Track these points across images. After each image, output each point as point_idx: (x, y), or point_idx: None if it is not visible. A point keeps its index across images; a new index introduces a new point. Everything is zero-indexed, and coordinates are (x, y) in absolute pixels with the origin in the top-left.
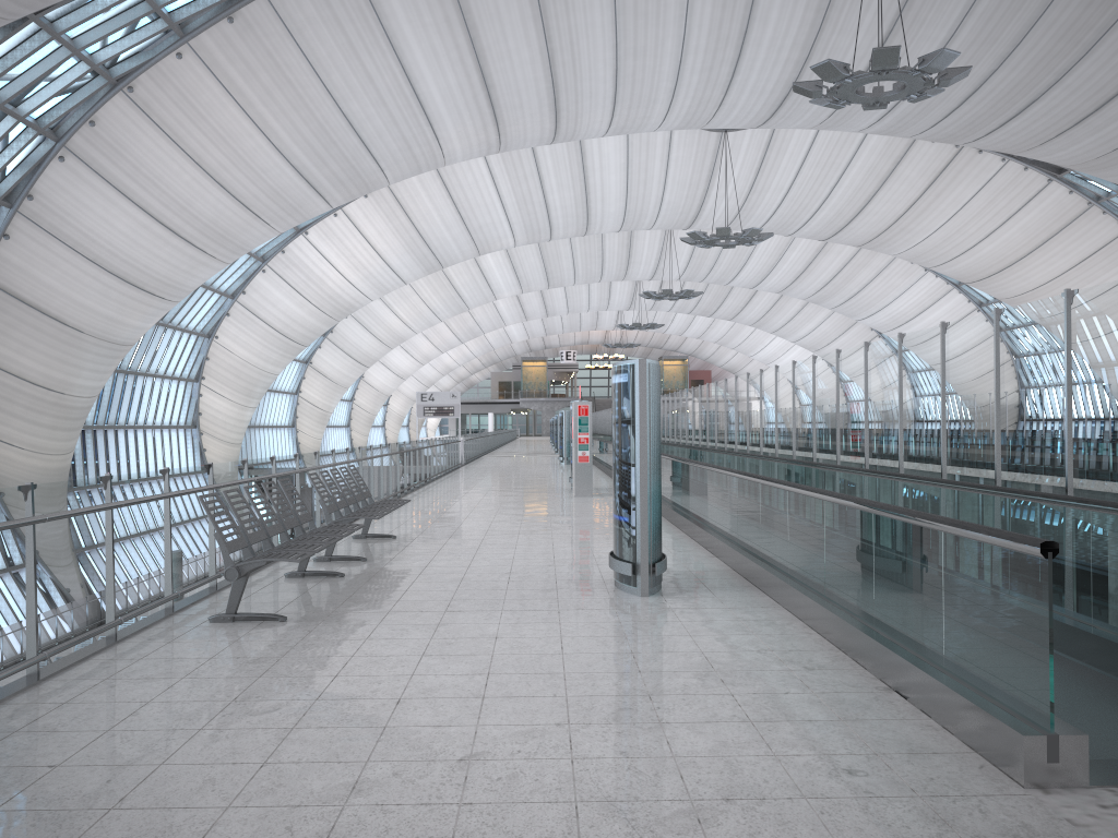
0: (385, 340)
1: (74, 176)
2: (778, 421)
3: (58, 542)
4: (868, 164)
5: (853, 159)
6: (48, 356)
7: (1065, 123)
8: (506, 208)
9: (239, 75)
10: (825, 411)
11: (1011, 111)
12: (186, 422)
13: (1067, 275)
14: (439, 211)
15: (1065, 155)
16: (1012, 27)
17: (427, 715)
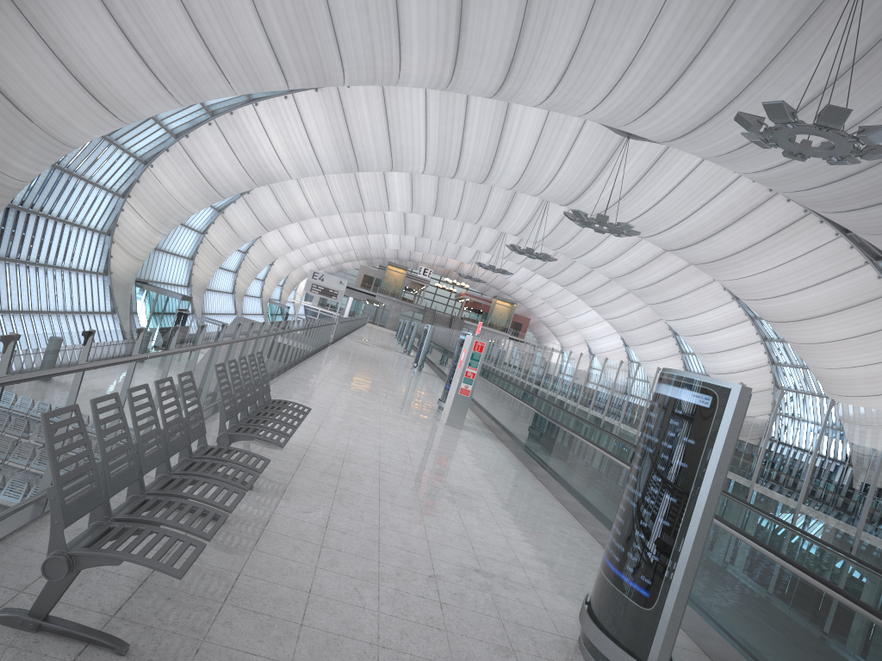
0: (289, 214)
1: None
2: None
3: None
4: (730, 202)
5: (719, 194)
6: None
7: None
8: (427, 140)
9: None
10: (785, 457)
11: (879, 199)
12: (102, 229)
13: (850, 341)
14: (372, 123)
15: None
16: None
17: None
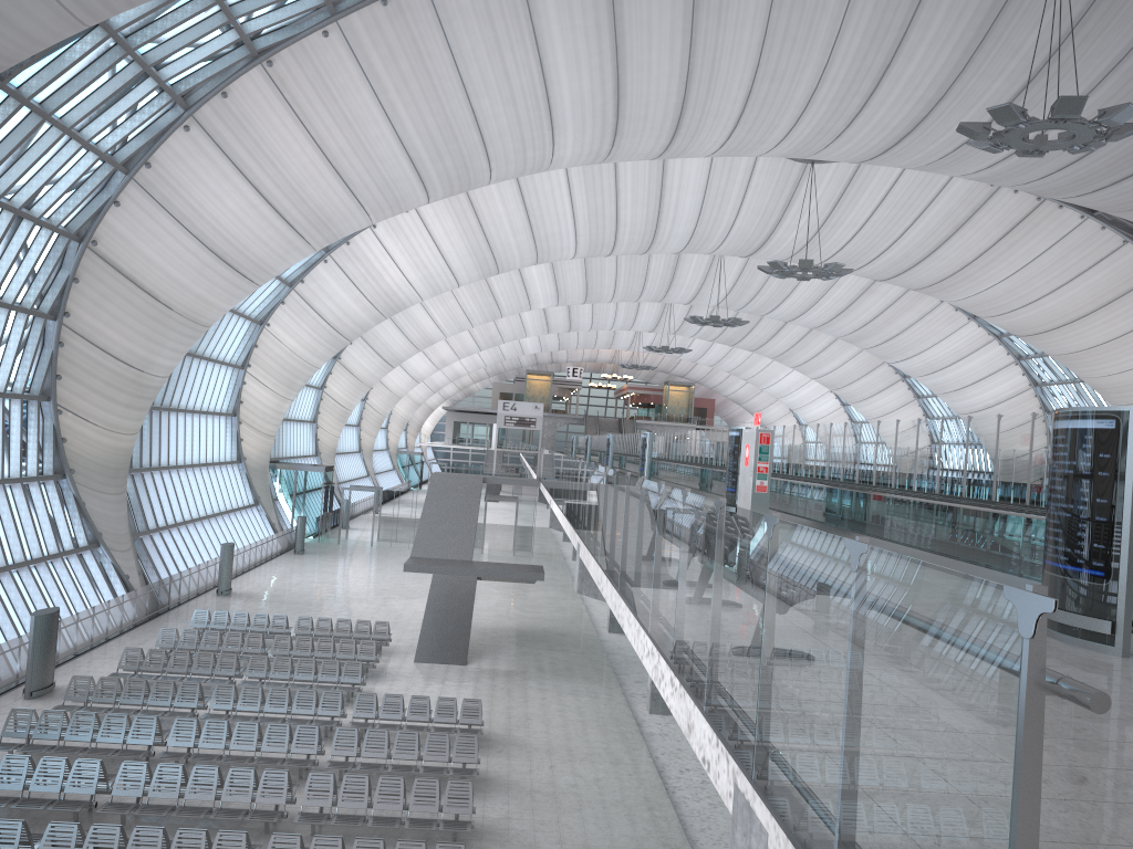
0: (416, 342)
1: (195, 147)
2: (1033, 470)
3: (700, 564)
4: (946, 208)
5: (932, 203)
6: (135, 331)
7: None
8: (576, 220)
9: (380, 60)
10: None
11: (1128, 171)
12: (226, 410)
13: (1126, 337)
14: (509, 216)
15: None
16: None
17: None
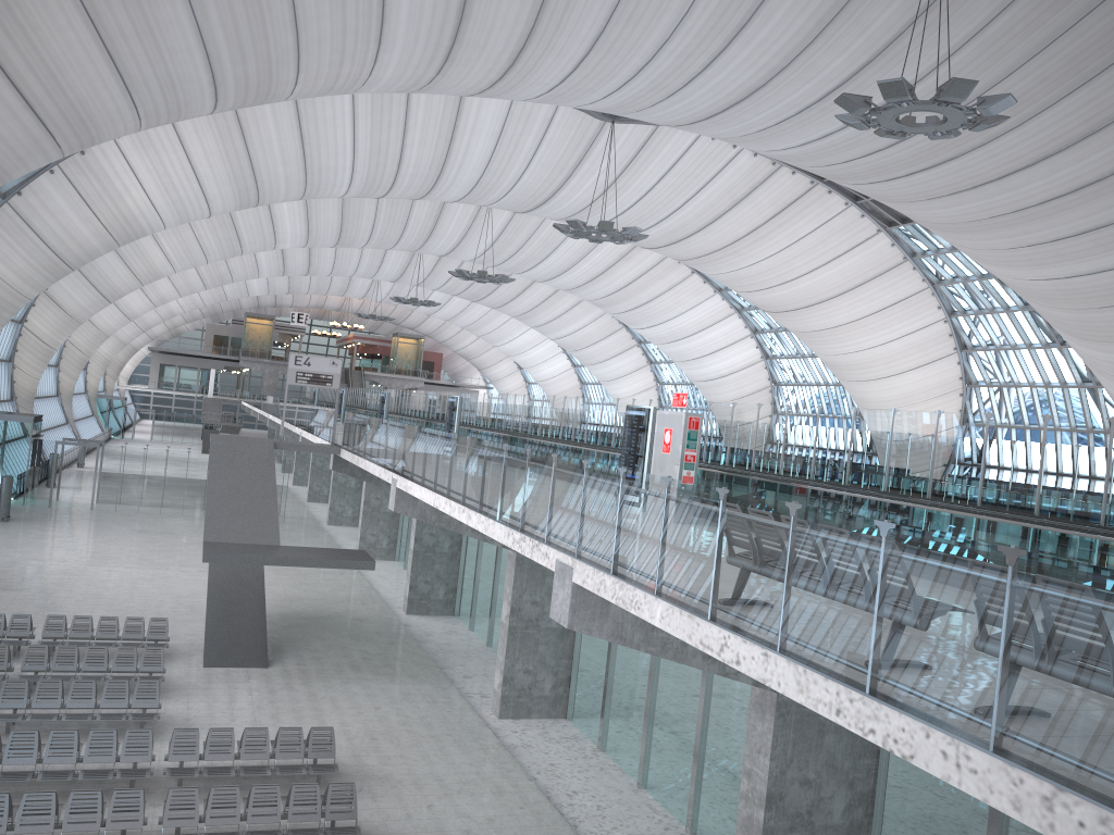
0: (140, 276)
1: None
2: (1045, 478)
3: None
4: (729, 183)
5: (717, 176)
6: None
7: (965, 185)
8: (356, 154)
9: None
10: None
11: (926, 164)
12: None
13: (866, 319)
14: (282, 142)
15: (941, 213)
16: None
17: None
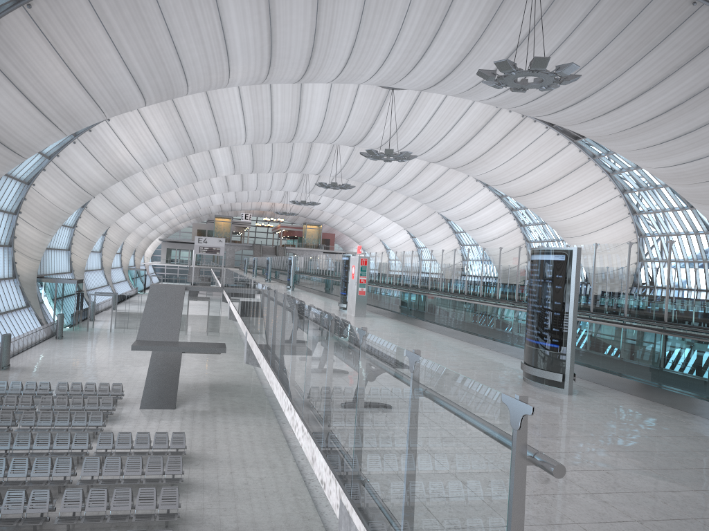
0: (139, 197)
1: None
2: (519, 280)
3: (319, 355)
4: (471, 120)
5: (463, 116)
6: None
7: (598, 113)
8: (245, 120)
9: (109, 8)
10: None
11: (571, 102)
12: (4, 242)
13: (570, 198)
14: (201, 116)
15: (592, 130)
16: (585, 54)
17: (647, 483)
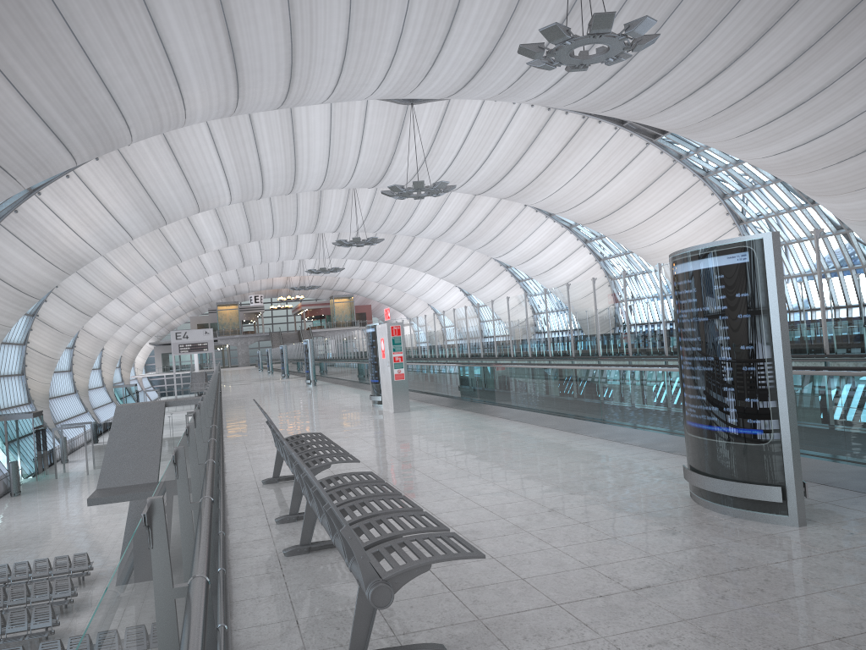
0: (107, 292)
1: None
2: (631, 323)
3: None
4: (519, 131)
5: (507, 128)
6: None
7: (682, 94)
8: (225, 170)
9: None
10: None
11: (646, 84)
12: None
13: (658, 215)
14: (166, 172)
15: (676, 120)
16: (656, 15)
17: None
